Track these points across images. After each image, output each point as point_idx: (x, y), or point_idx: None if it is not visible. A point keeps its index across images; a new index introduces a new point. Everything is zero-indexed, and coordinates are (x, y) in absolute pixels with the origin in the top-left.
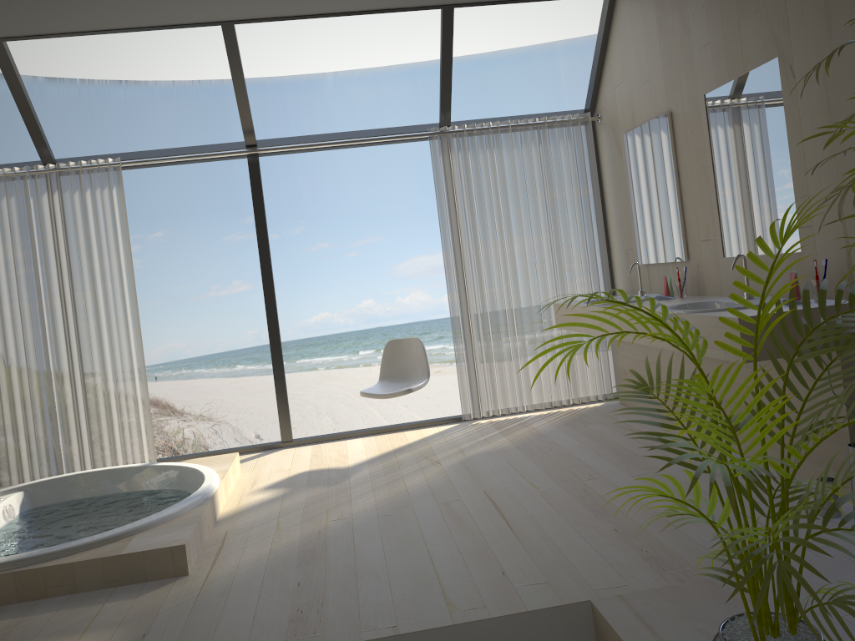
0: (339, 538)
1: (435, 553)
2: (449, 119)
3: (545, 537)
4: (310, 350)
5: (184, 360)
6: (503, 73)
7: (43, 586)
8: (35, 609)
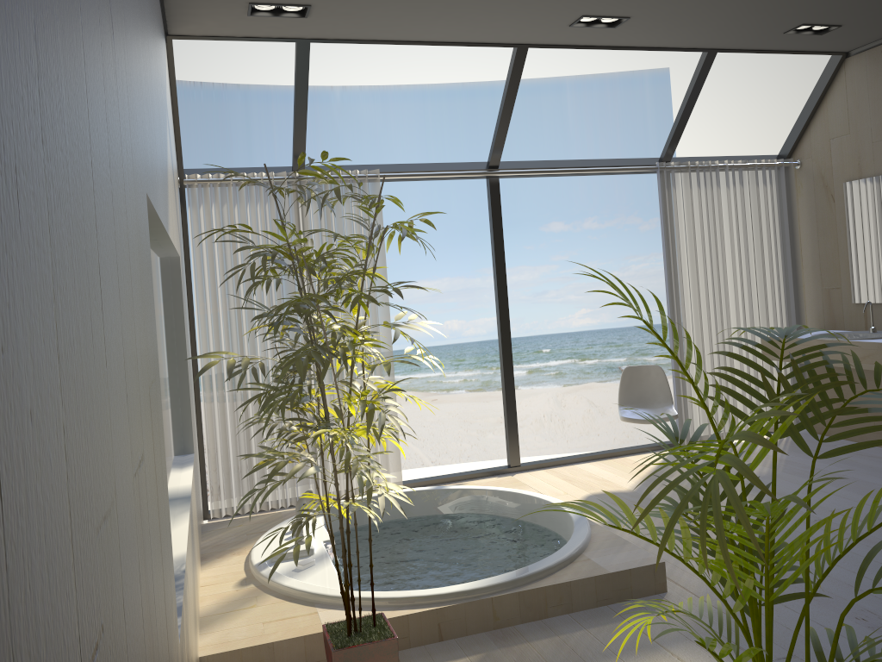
0: None
1: None
2: (672, 155)
3: None
4: None
5: None
6: None
7: (544, 606)
8: (556, 629)
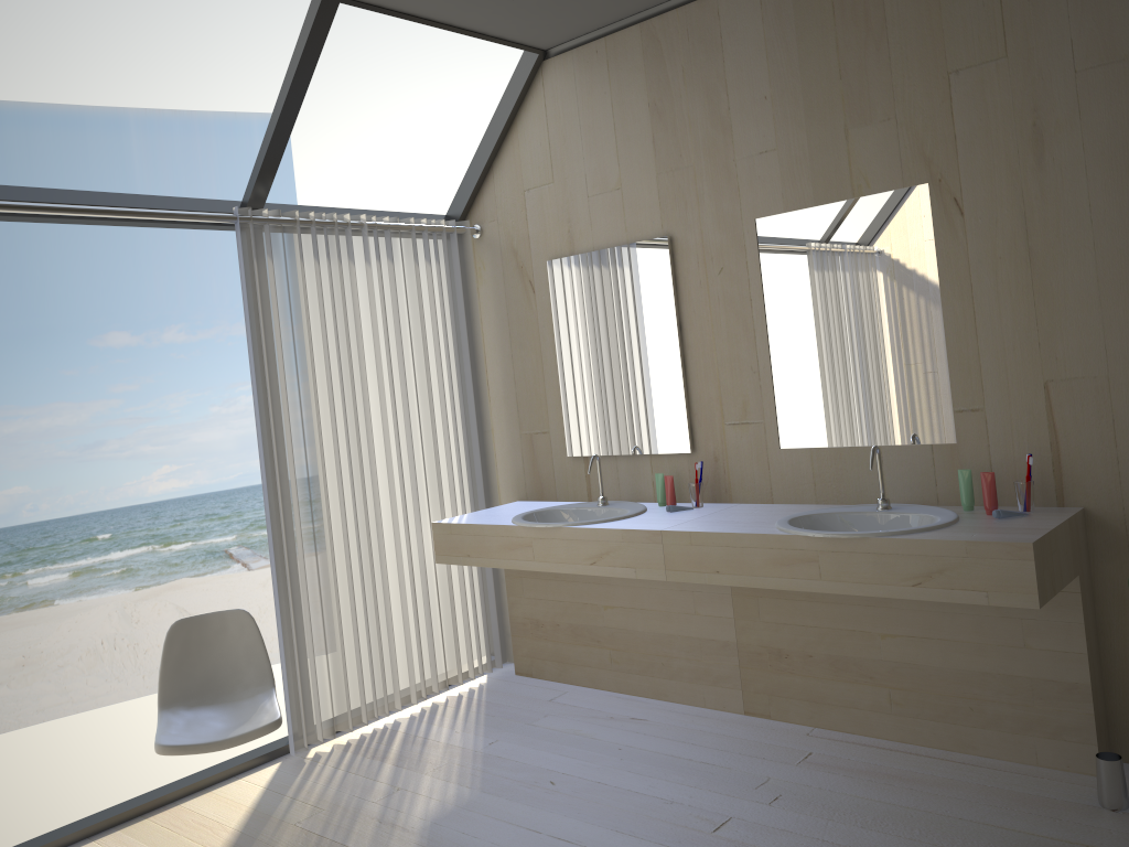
0: None
1: None
2: (265, 198)
3: None
4: None
5: None
6: (35, 140)
7: None
8: None
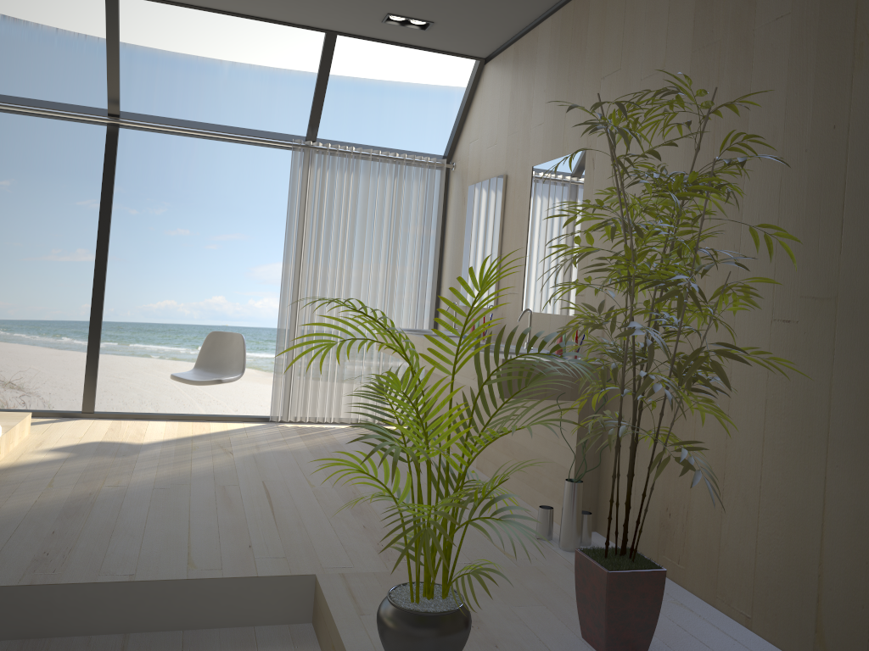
0: (108, 501)
1: (195, 524)
2: (316, 135)
3: (300, 524)
4: (147, 335)
5: (4, 321)
6: (399, 104)
7: None
8: None
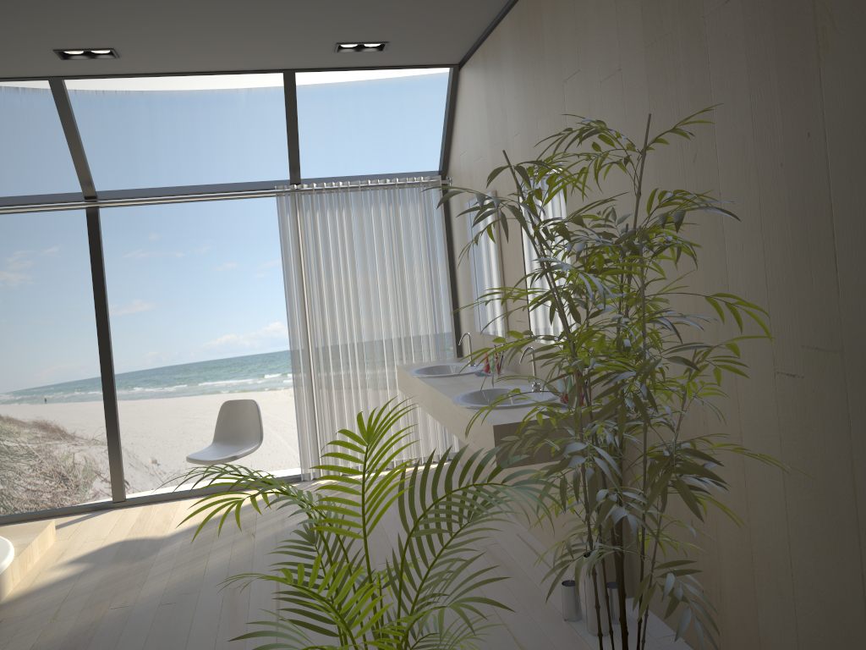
0: (107, 633)
1: None
2: (299, 177)
3: (303, 638)
4: (213, 372)
5: (77, 382)
6: (419, 98)
7: None
8: None
